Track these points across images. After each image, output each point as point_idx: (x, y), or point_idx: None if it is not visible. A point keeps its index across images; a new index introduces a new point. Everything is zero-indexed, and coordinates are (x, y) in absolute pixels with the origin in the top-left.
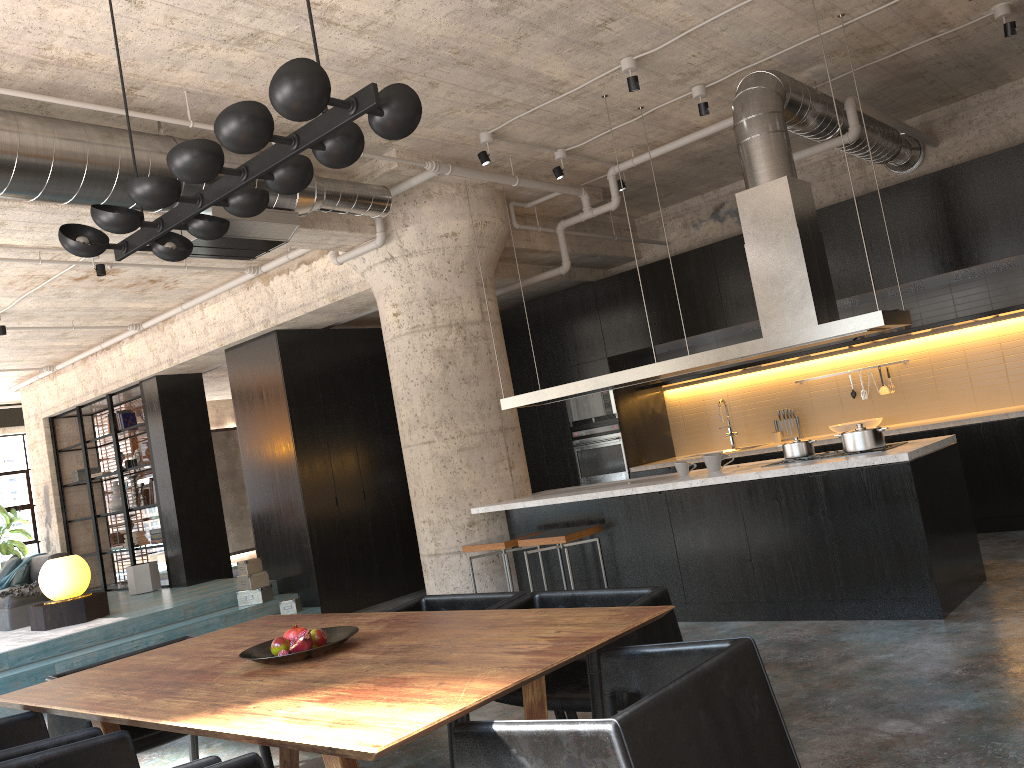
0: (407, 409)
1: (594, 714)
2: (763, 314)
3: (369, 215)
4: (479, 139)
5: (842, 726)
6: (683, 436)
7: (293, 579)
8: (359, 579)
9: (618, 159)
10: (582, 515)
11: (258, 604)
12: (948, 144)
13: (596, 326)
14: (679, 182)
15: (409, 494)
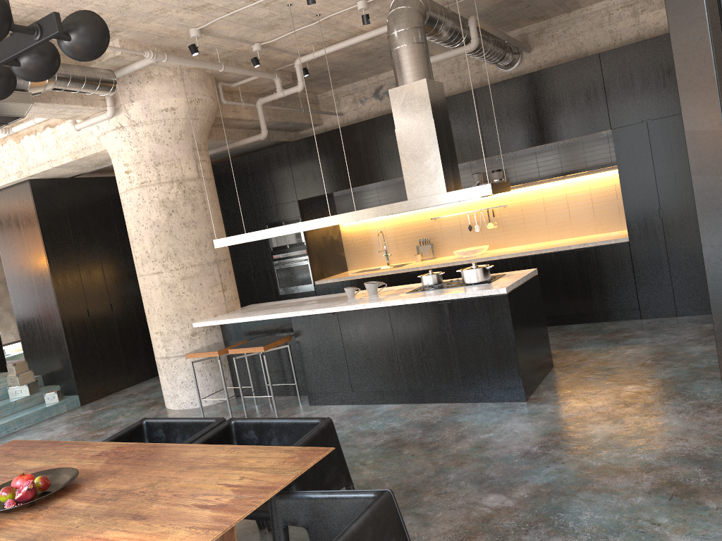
0: (140, 247)
1: (273, 531)
2: (408, 182)
3: (98, 94)
4: (190, 33)
5: (458, 501)
6: (353, 256)
7: (55, 374)
8: (110, 371)
9: (303, 52)
10: (277, 326)
11: (26, 396)
12: (537, 51)
13: (289, 177)
14: (350, 69)
15: None
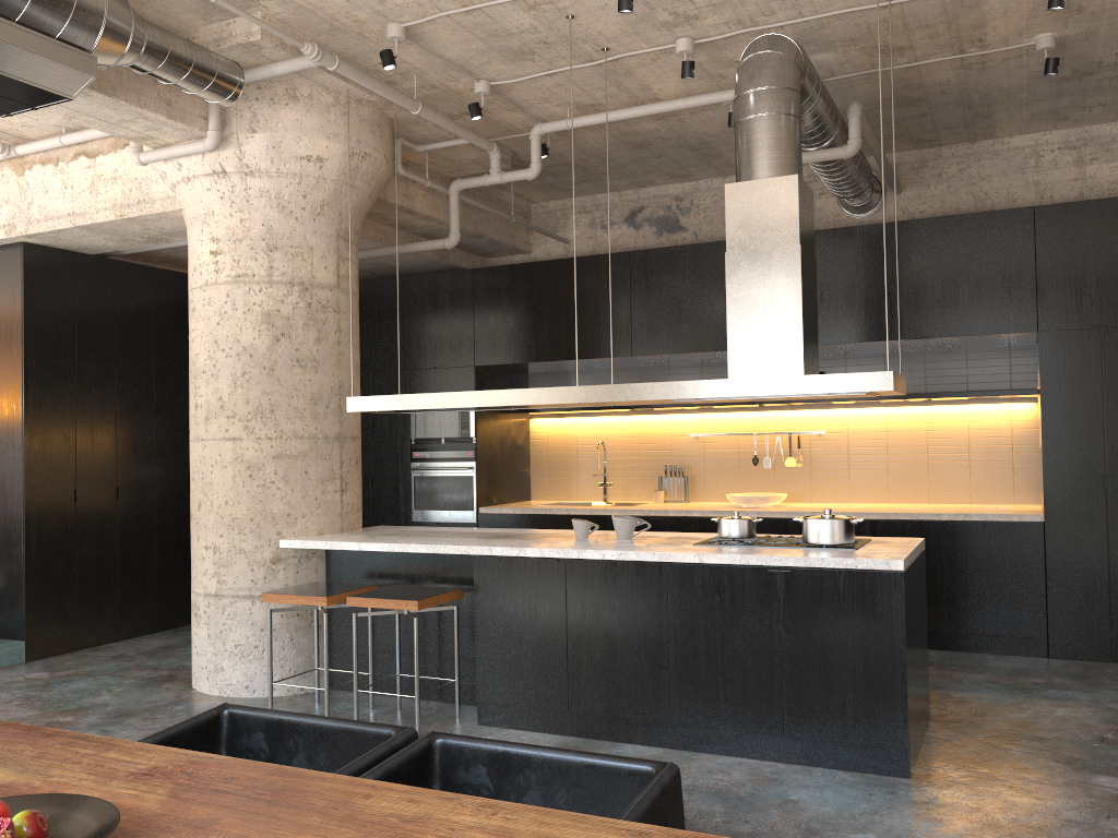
0: (209, 388)
1: None
2: (734, 348)
3: (206, 97)
4: (384, 33)
5: None
6: (545, 477)
7: None
8: (90, 607)
9: (547, 117)
10: (435, 570)
11: None
12: (912, 194)
13: (468, 325)
14: (602, 168)
15: (181, 499)
